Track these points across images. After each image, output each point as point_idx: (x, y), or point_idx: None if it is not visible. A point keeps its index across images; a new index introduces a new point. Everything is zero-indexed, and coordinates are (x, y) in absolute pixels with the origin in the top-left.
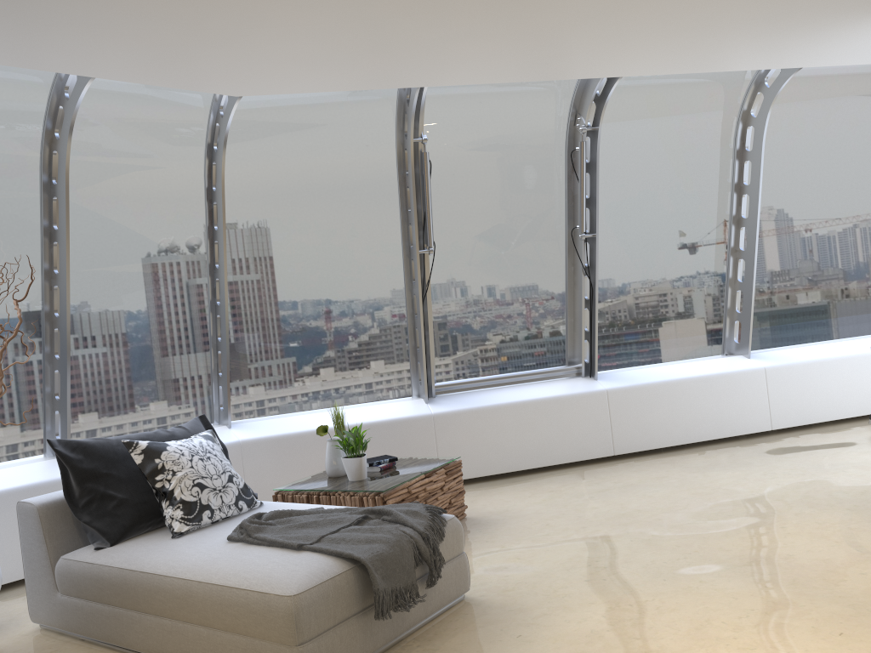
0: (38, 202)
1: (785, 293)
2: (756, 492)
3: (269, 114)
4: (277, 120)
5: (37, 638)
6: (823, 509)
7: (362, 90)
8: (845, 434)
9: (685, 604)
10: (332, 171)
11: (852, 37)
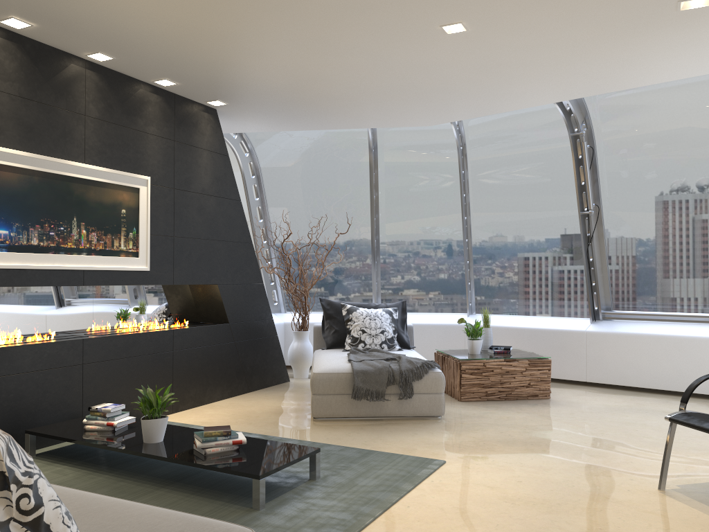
0: (368, 184)
1: None
2: None
3: (487, 125)
4: (493, 128)
5: (308, 384)
6: None
7: None
8: None
9: (503, 451)
10: (532, 157)
11: None
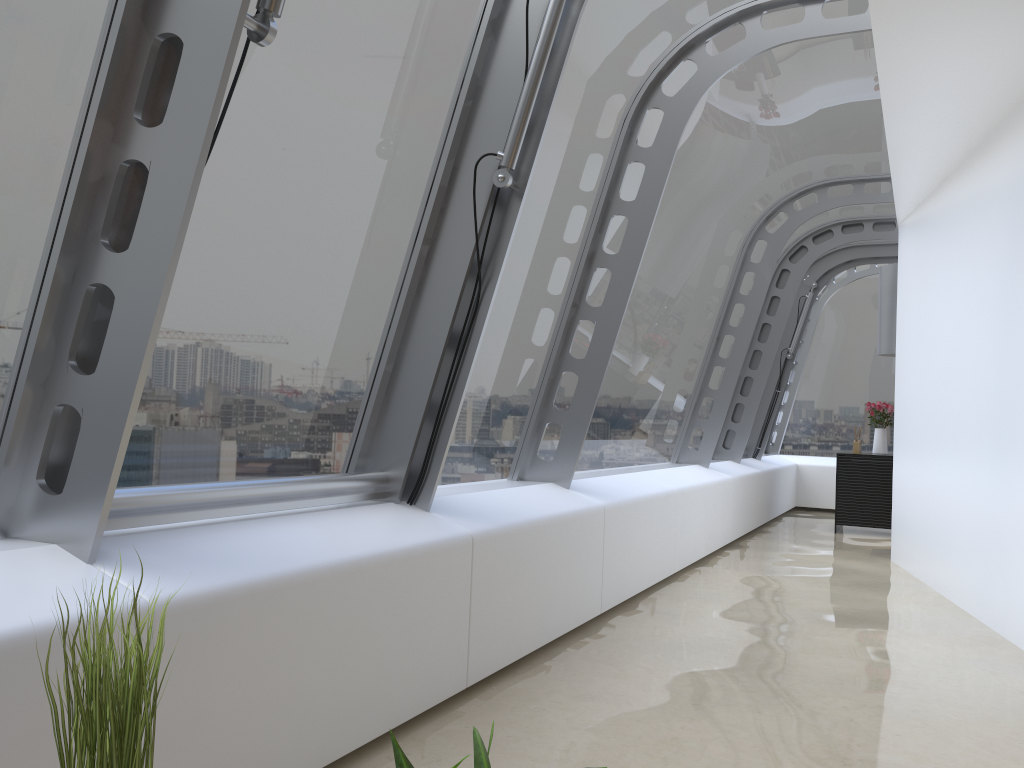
0: None
1: None
2: (929, 762)
3: None
4: None
5: None
6: None
7: None
8: (694, 619)
9: None
10: None
11: (1013, 3)
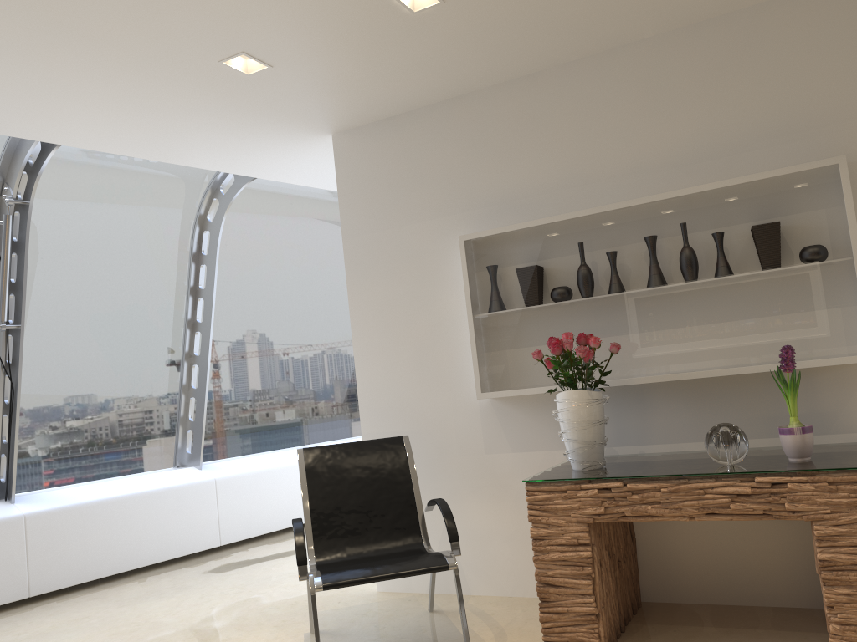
0: None
1: (240, 402)
2: (187, 621)
3: None
4: None
5: None
6: (252, 630)
7: None
8: (290, 543)
9: None
10: None
11: (291, 154)
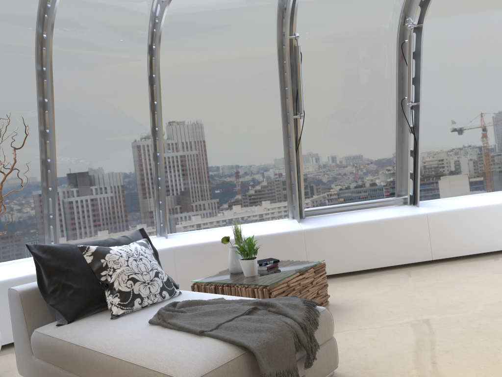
0: (35, 84)
1: None
2: None
3: (189, 22)
4: (195, 26)
5: None
6: None
7: (253, 2)
8: None
9: None
10: (233, 62)
11: None
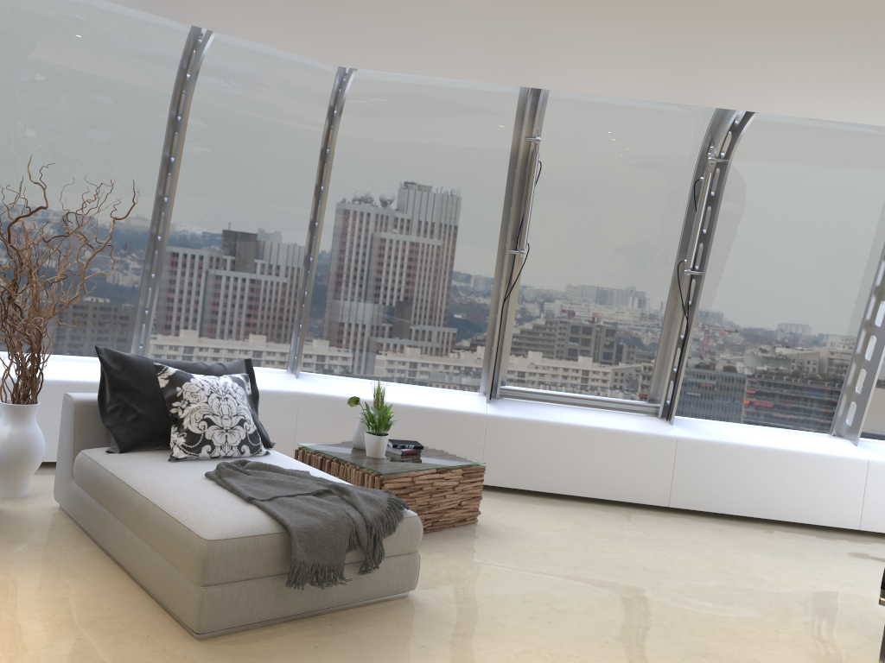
0: (163, 134)
1: None
2: (783, 588)
3: (391, 88)
4: (398, 95)
5: (50, 514)
6: (838, 628)
7: None
8: None
9: None
10: (443, 154)
11: None
